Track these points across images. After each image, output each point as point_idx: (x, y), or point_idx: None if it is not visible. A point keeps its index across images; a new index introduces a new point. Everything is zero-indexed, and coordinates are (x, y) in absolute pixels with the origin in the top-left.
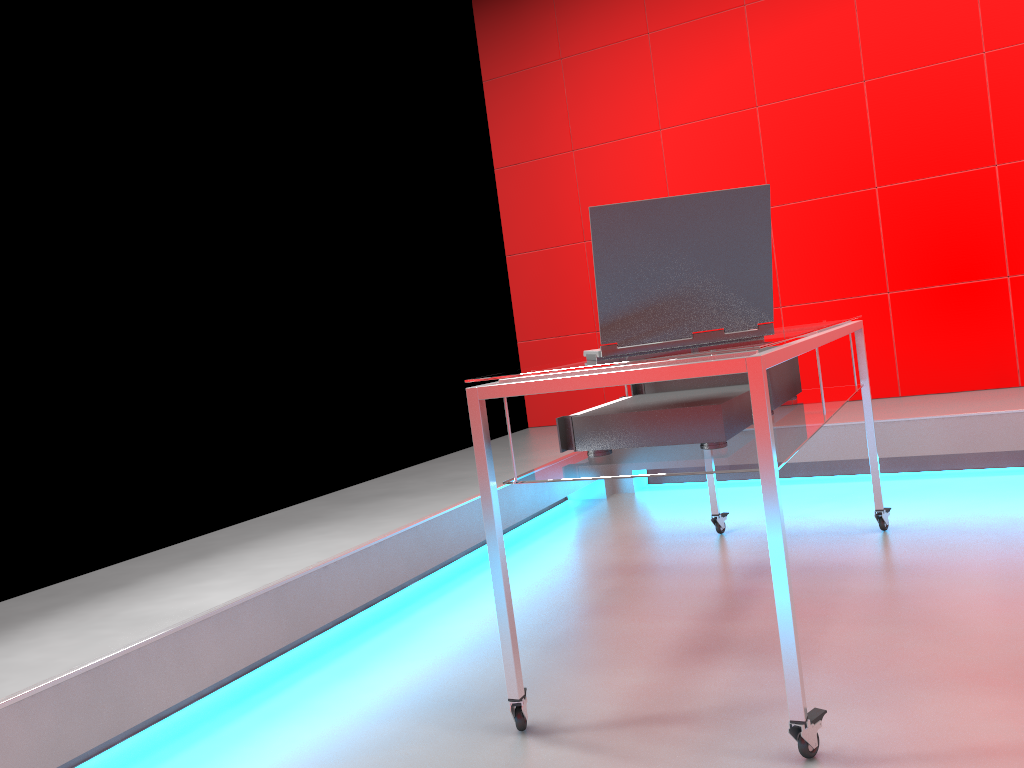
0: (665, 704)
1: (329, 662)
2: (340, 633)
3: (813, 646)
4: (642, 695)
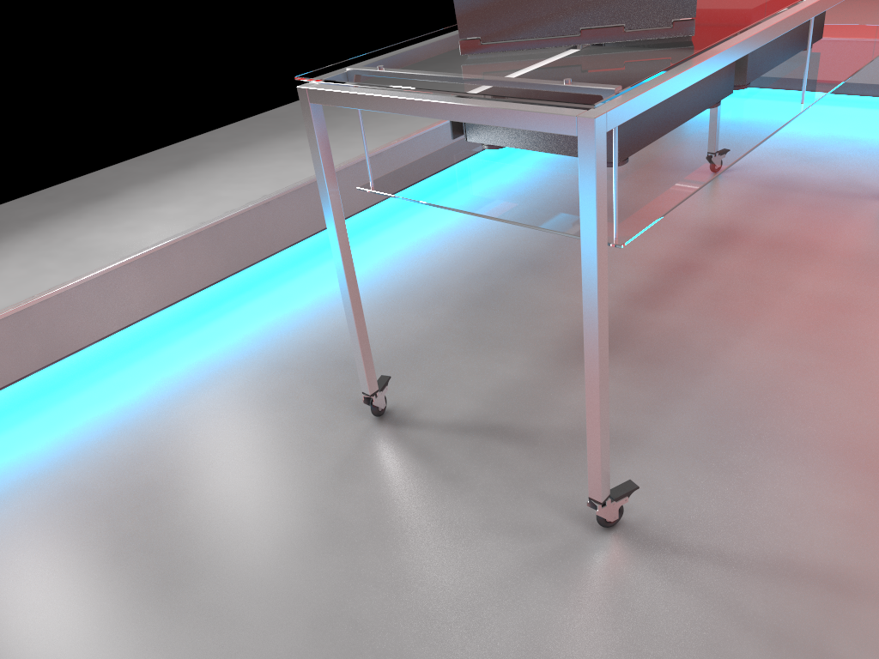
0: (519, 413)
1: (277, 286)
2: (304, 250)
3: (708, 365)
4: (506, 395)
